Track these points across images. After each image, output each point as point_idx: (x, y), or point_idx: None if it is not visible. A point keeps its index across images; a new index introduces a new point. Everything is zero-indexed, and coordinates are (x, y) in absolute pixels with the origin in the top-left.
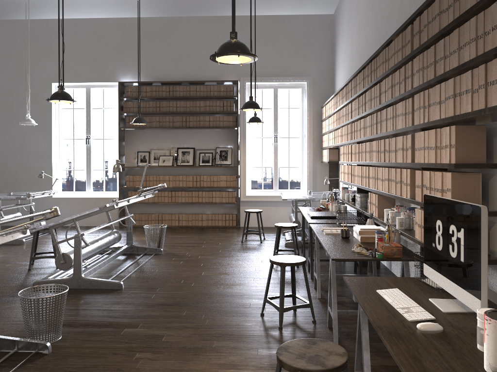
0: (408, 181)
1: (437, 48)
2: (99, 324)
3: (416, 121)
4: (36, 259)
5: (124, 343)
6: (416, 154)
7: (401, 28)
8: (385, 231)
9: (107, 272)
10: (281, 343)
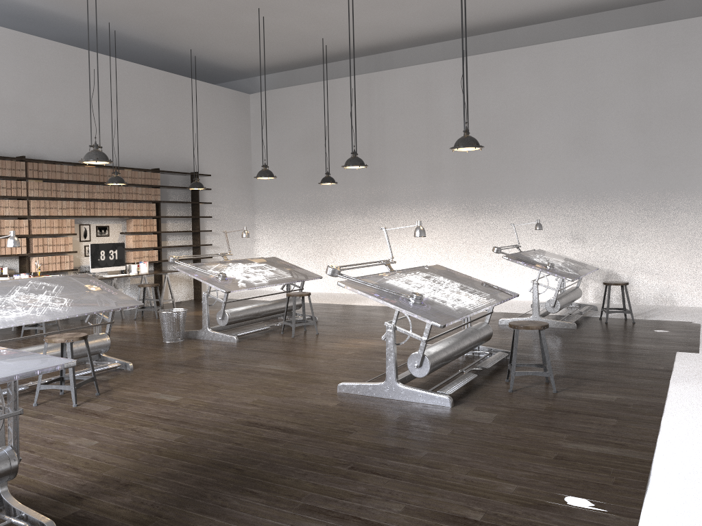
0: (25, 244)
1: (57, 185)
2: (136, 343)
3: (34, 213)
4: (52, 417)
5: (141, 336)
6: (33, 230)
7: (13, 159)
8: (40, 270)
9: (35, 378)
10: (79, 331)
